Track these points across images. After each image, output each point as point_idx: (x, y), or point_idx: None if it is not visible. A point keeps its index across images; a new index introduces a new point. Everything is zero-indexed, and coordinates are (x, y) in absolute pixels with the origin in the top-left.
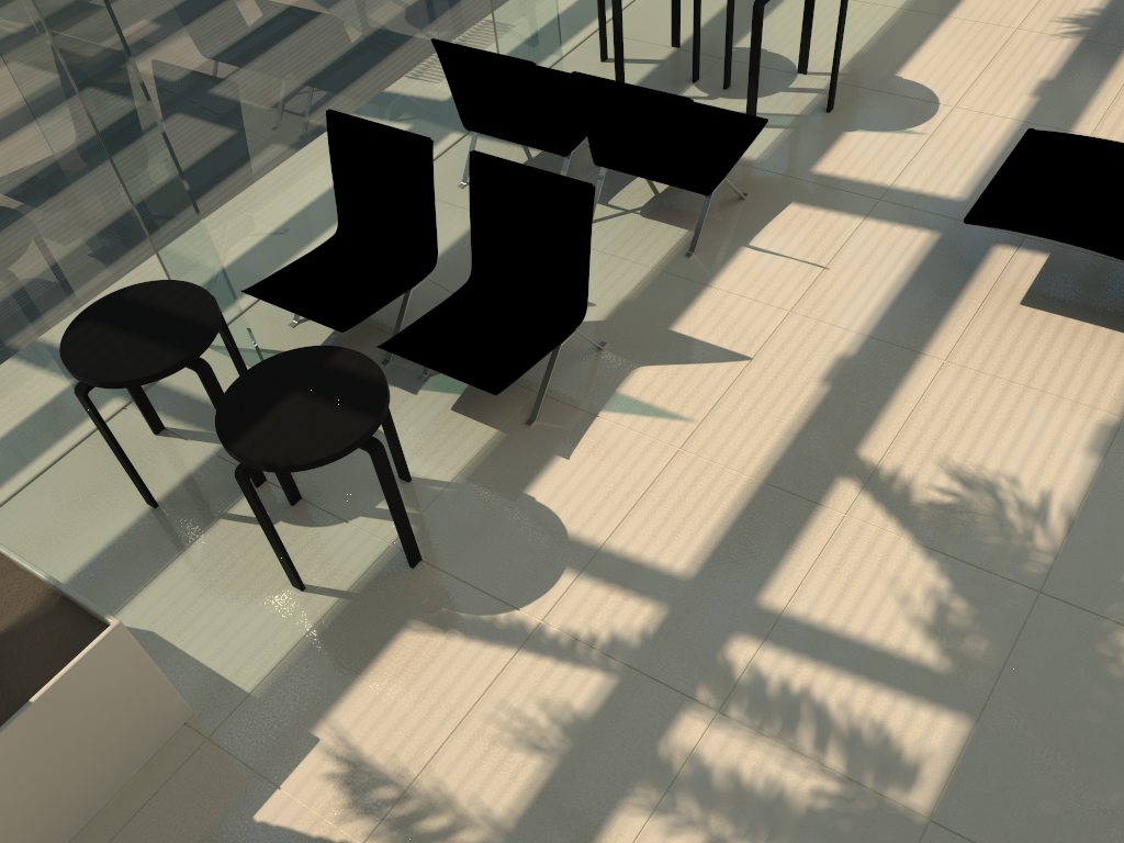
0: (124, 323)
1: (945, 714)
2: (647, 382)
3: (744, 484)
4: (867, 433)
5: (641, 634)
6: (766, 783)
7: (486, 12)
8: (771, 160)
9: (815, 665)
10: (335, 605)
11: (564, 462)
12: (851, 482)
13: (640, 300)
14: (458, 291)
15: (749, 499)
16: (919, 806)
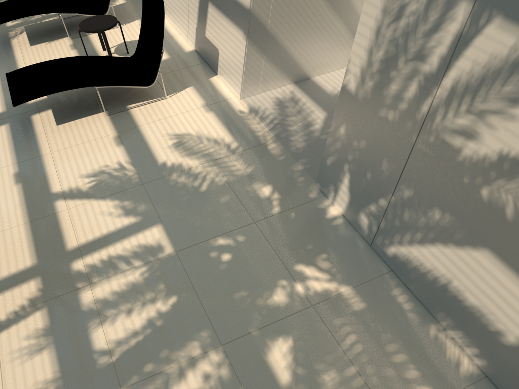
0: None
1: (152, 228)
2: None
3: (24, 227)
4: (49, 185)
5: (39, 290)
6: (126, 285)
7: None
8: None
9: (104, 249)
10: None
11: None
12: (59, 200)
13: None
14: None
15: (31, 229)
16: (170, 251)
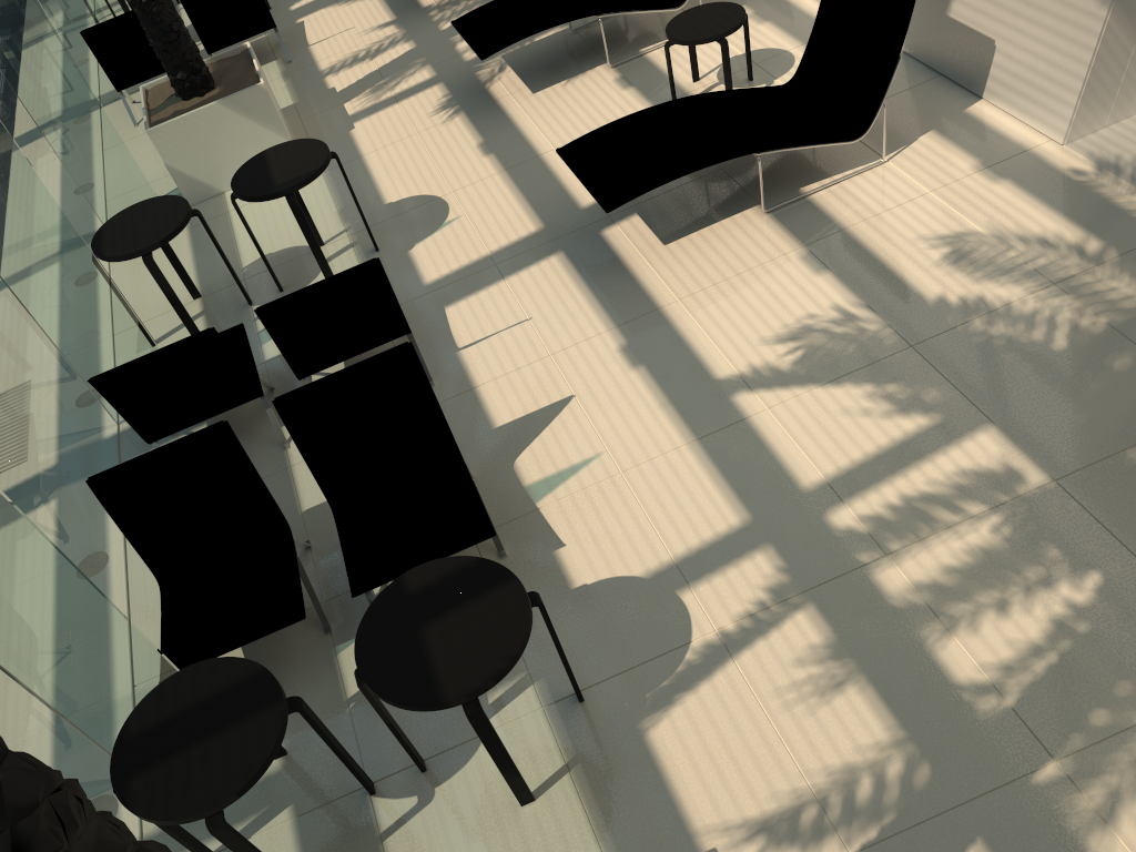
0: (174, 745)
1: (975, 434)
2: (534, 464)
3: (690, 450)
4: (704, 365)
5: (780, 571)
6: (968, 554)
7: (59, 356)
8: None
9: (886, 483)
10: (574, 778)
11: (566, 549)
12: (740, 393)
13: None
14: (338, 523)
15: (706, 454)
16: (1040, 480)
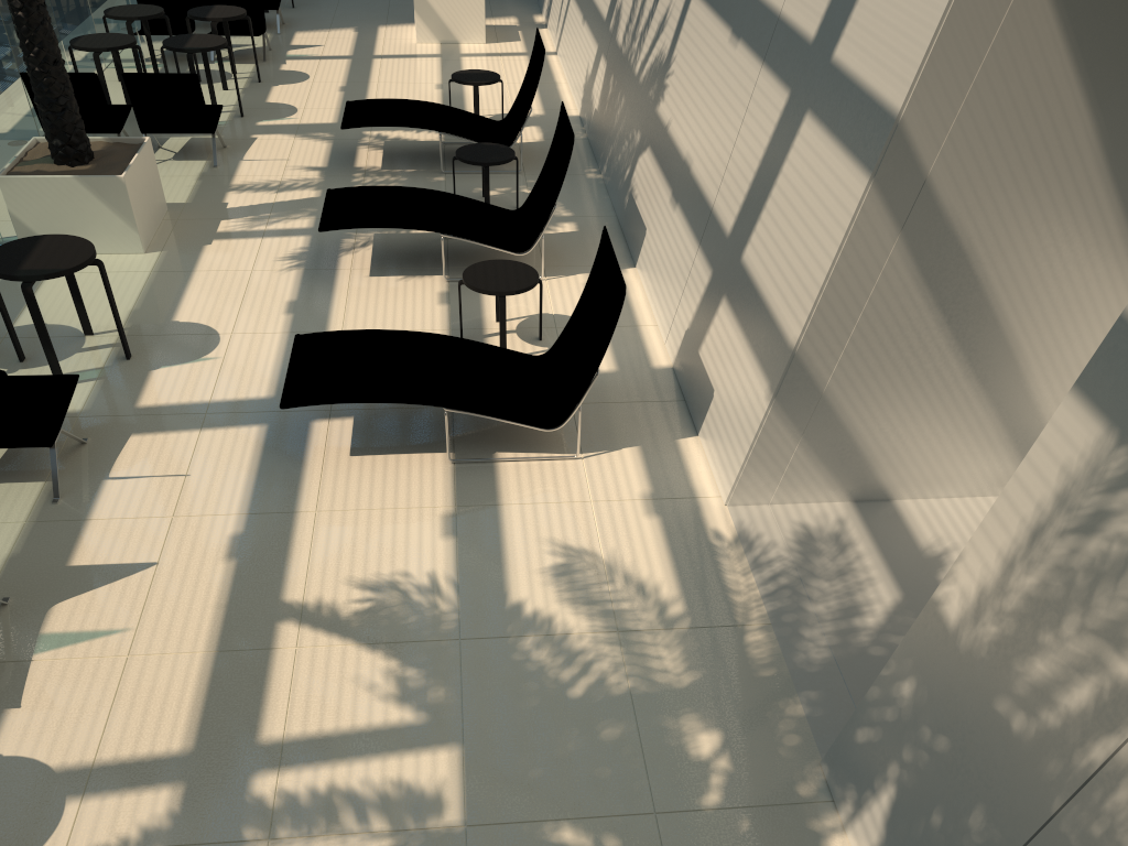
0: None
1: (440, 749)
2: (68, 615)
3: (202, 659)
4: (283, 582)
5: (170, 815)
6: None
7: None
8: (96, 407)
9: (329, 765)
10: None
11: (18, 711)
12: (289, 622)
13: (26, 551)
14: None
15: (212, 669)
16: (454, 820)
